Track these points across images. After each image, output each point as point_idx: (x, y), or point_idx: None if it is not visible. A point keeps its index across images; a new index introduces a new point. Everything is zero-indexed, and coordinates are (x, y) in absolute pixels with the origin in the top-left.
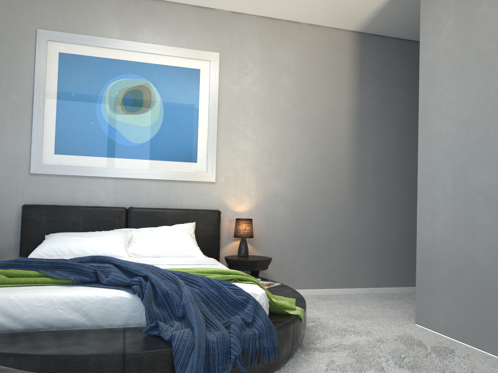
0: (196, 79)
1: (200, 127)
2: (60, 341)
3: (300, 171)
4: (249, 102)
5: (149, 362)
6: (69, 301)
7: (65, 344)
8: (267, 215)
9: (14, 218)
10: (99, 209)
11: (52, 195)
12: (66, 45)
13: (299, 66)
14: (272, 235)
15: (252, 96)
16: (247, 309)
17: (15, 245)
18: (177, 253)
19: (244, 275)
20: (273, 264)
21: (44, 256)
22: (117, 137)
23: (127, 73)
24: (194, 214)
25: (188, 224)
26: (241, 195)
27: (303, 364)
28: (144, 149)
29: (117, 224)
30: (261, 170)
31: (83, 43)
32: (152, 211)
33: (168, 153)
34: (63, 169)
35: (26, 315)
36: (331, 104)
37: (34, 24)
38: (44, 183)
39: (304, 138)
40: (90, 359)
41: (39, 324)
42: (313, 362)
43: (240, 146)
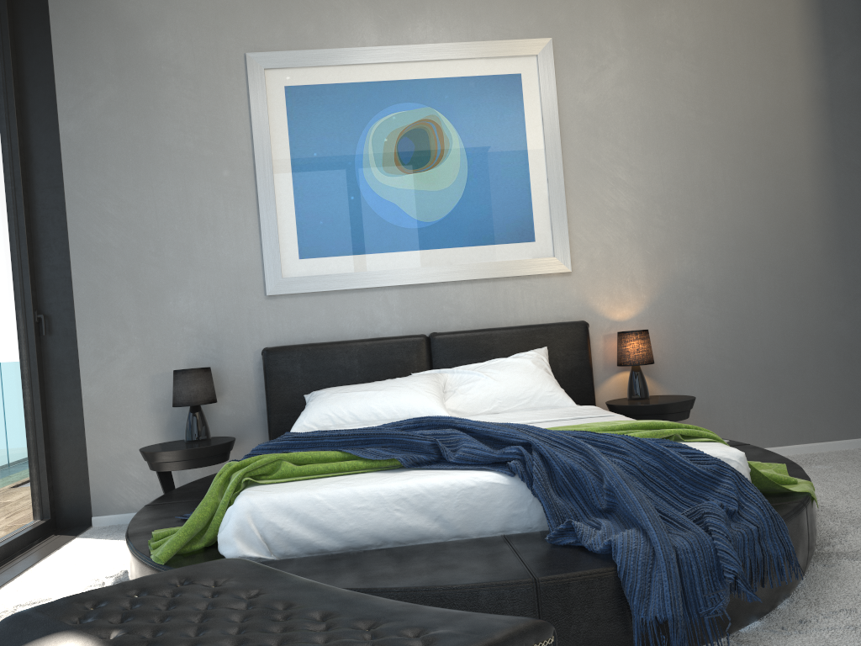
0: (516, 92)
1: (534, 178)
2: (412, 565)
3: (724, 231)
4: (615, 119)
5: (580, 592)
6: (407, 497)
7: (424, 568)
8: (671, 321)
9: (252, 373)
10: (383, 341)
11: (305, 328)
12: (294, 73)
13: (701, 36)
14: (685, 355)
15: (619, 107)
16: (722, 488)
17: (258, 415)
18: (527, 403)
19: (691, 428)
20: (693, 409)
21: (314, 428)
22: (396, 215)
23: (398, 103)
24: (543, 333)
25: (537, 351)
26: (621, 290)
27: (830, 583)
28: (443, 230)
29: (416, 364)
30: (651, 240)
31: (321, 64)
32: (471, 336)
33: (483, 231)
34: (317, 282)
35: (344, 525)
36: (771, 97)
37: (241, 46)
38: (290, 309)
39: (726, 170)
40: (481, 591)
41: (366, 538)
42: (848, 578)
43: (609, 201)
